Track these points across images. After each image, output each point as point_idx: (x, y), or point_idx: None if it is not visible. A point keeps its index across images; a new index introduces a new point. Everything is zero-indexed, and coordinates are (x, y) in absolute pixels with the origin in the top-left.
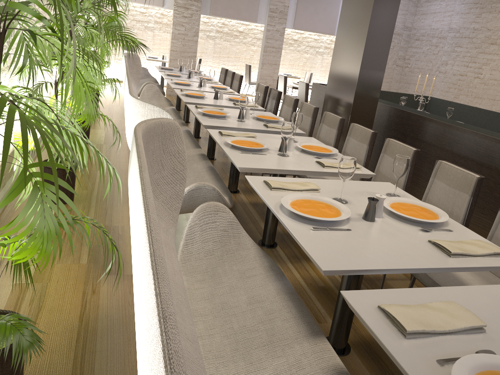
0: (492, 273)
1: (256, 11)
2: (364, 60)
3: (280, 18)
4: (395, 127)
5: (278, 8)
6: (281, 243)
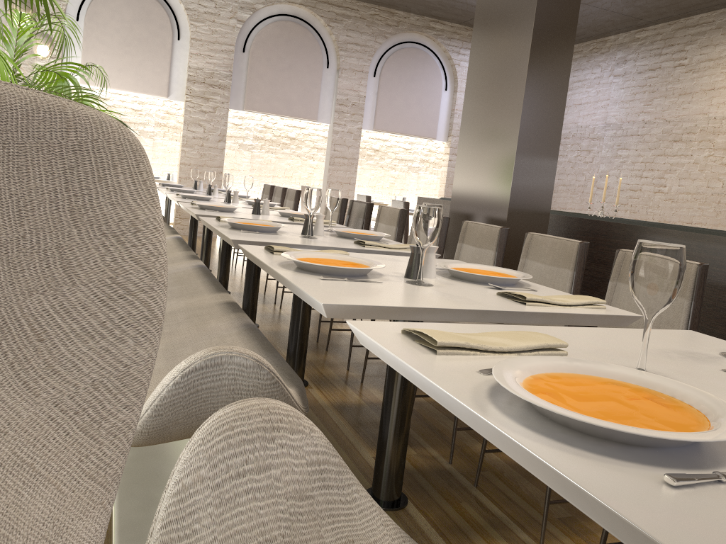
0: None
1: (316, 104)
2: (523, 133)
3: (352, 114)
4: None
5: (349, 98)
6: (416, 494)
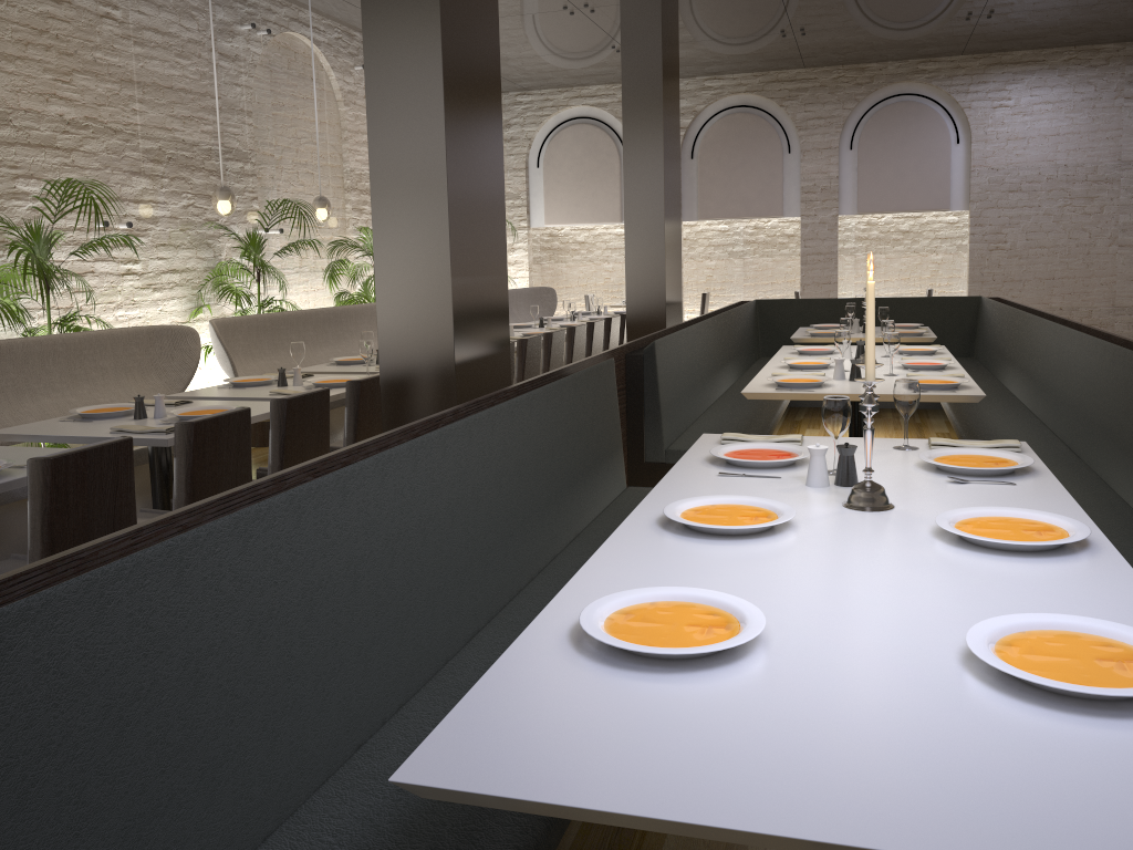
0: None
1: (779, 198)
2: (629, 255)
3: (823, 201)
4: None
5: (816, 183)
6: None
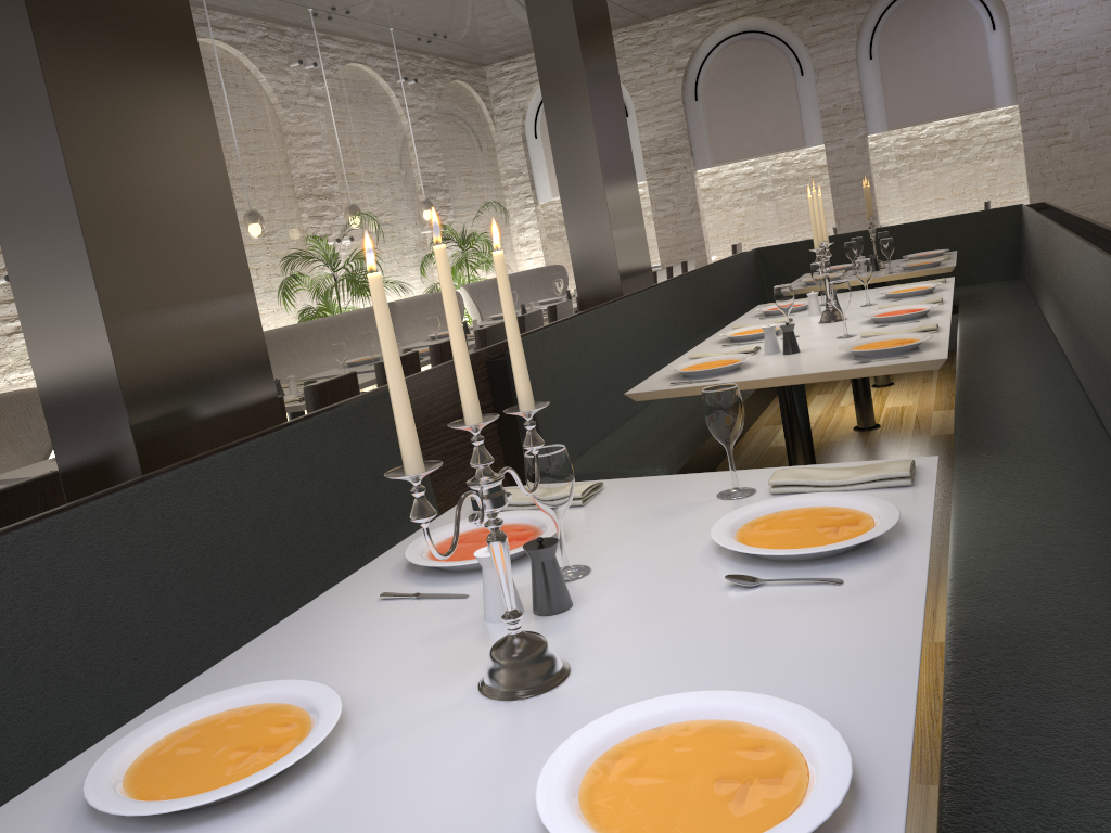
0: None
1: (797, 127)
2: (569, 224)
3: (847, 122)
4: None
5: (837, 104)
6: None
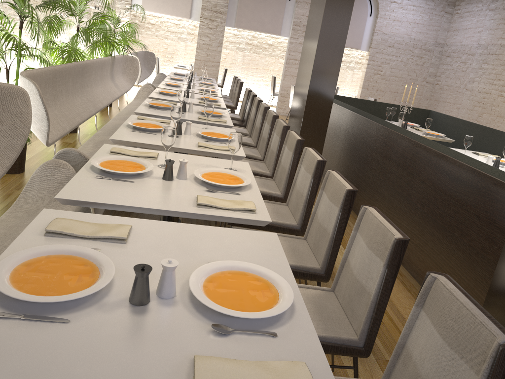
0: (310, 247)
1: (280, 24)
2: (316, 64)
3: (303, 31)
4: (351, 131)
5: (301, 21)
6: (186, 222)
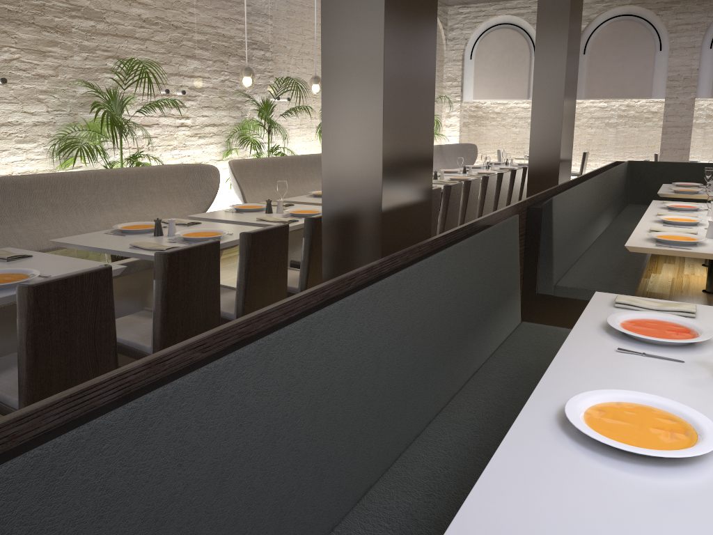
0: None
1: (649, 84)
2: (533, 124)
3: (684, 87)
4: None
5: (680, 74)
6: None
